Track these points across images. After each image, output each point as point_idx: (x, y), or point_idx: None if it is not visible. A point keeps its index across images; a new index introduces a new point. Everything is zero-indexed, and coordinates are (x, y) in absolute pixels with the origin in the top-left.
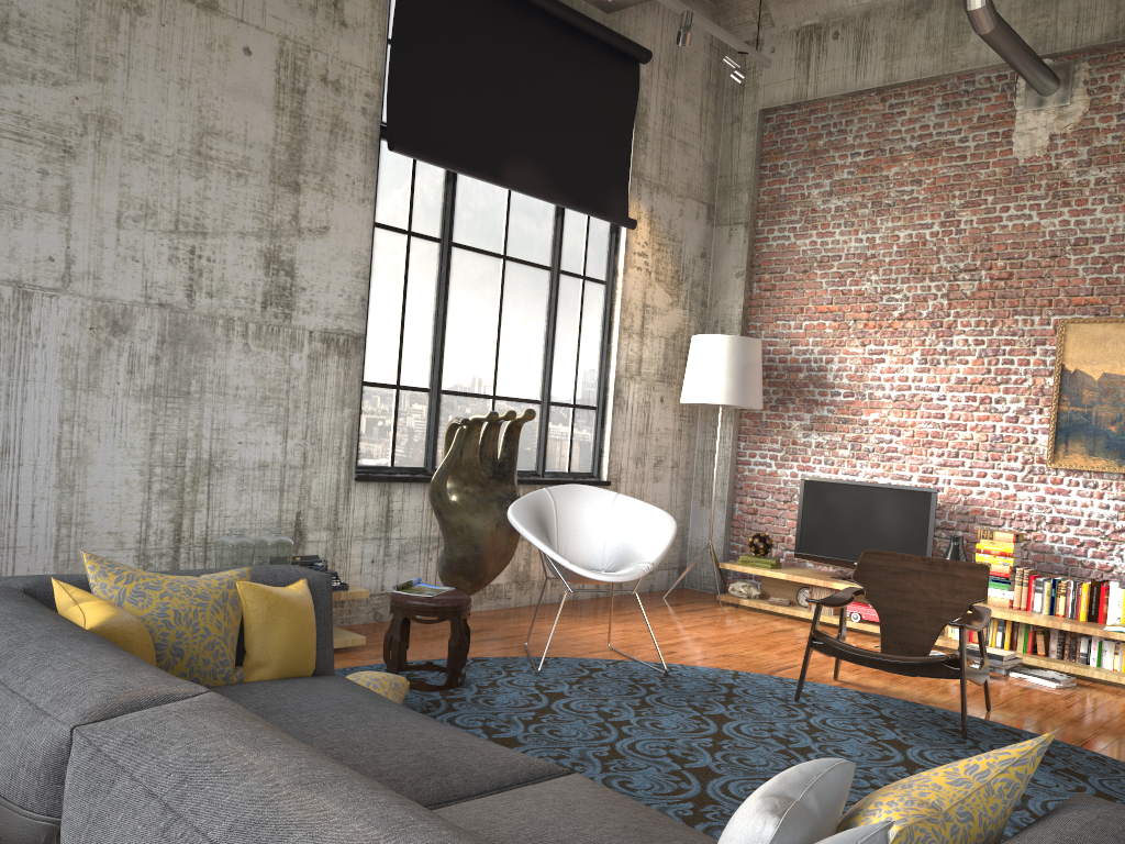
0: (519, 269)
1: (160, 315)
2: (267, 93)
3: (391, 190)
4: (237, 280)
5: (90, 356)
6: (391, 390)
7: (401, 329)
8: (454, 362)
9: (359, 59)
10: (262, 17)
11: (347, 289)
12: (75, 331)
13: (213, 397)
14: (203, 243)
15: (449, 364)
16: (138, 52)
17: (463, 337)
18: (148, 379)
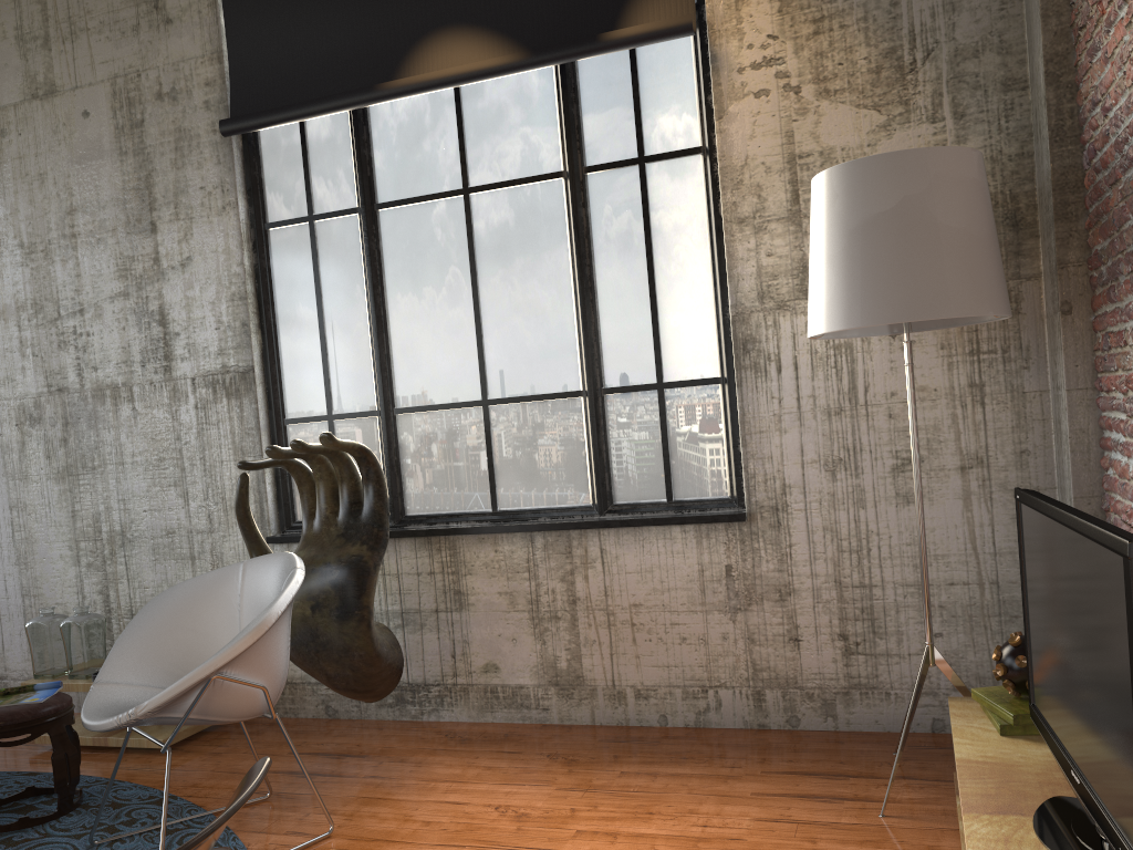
0: (498, 199)
1: (61, 400)
2: (109, 145)
3: (280, 176)
4: (115, 346)
5: (20, 449)
6: (323, 423)
7: (321, 343)
8: (408, 366)
9: (192, 49)
10: (92, 70)
11: (224, 318)
12: (7, 430)
13: (115, 468)
14: (82, 320)
15: (402, 371)
16: (8, 169)
17: (416, 329)
18: (62, 461)
